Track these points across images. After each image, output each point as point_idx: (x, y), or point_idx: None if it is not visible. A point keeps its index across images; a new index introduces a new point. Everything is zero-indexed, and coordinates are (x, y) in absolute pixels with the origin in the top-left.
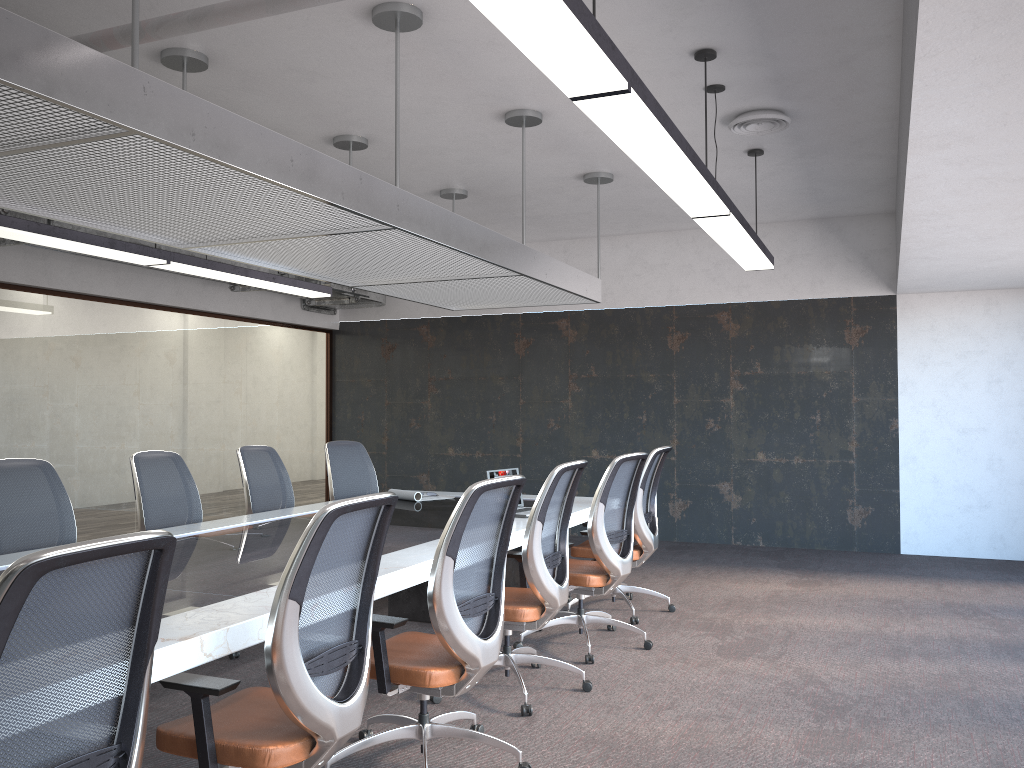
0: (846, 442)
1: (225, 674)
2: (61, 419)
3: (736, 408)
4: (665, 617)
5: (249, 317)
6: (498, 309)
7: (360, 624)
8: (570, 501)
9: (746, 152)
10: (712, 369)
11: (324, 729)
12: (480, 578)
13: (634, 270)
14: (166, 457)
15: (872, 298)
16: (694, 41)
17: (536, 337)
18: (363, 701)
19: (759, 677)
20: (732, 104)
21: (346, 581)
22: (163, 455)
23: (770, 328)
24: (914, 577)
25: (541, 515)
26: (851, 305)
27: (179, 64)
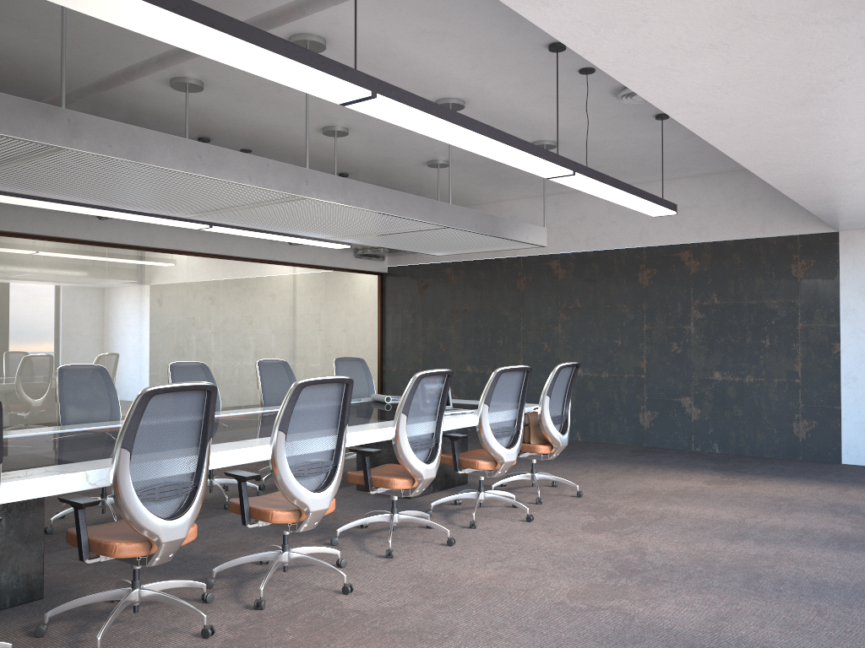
0: (792, 363)
1: (213, 518)
2: (163, 340)
3: (696, 333)
4: (569, 500)
5: (310, 264)
6: (504, 253)
7: (198, 471)
8: (443, 401)
9: (655, 117)
10: (676, 300)
11: (152, 535)
12: (323, 450)
13: (611, 218)
14: (195, 366)
15: (816, 235)
16: (542, 38)
17: (533, 275)
18: (189, 521)
19: (596, 546)
20: (612, 81)
21: (186, 442)
22: (193, 364)
23: (725, 264)
24: (829, 482)
25: (405, 409)
26: (797, 242)
27: (184, 88)
